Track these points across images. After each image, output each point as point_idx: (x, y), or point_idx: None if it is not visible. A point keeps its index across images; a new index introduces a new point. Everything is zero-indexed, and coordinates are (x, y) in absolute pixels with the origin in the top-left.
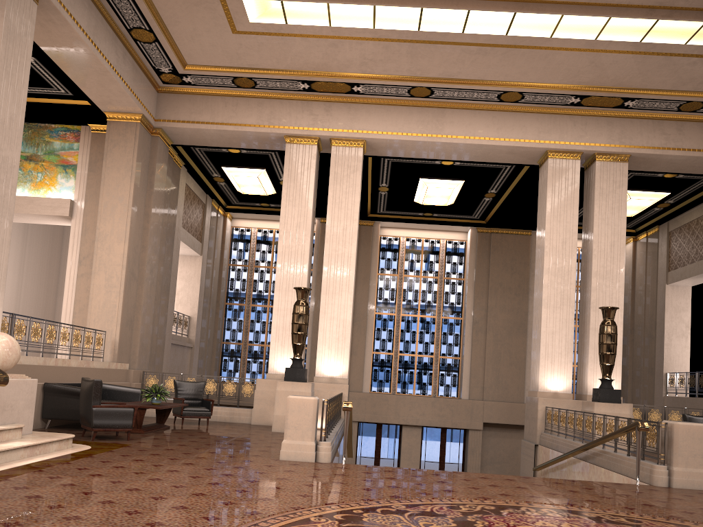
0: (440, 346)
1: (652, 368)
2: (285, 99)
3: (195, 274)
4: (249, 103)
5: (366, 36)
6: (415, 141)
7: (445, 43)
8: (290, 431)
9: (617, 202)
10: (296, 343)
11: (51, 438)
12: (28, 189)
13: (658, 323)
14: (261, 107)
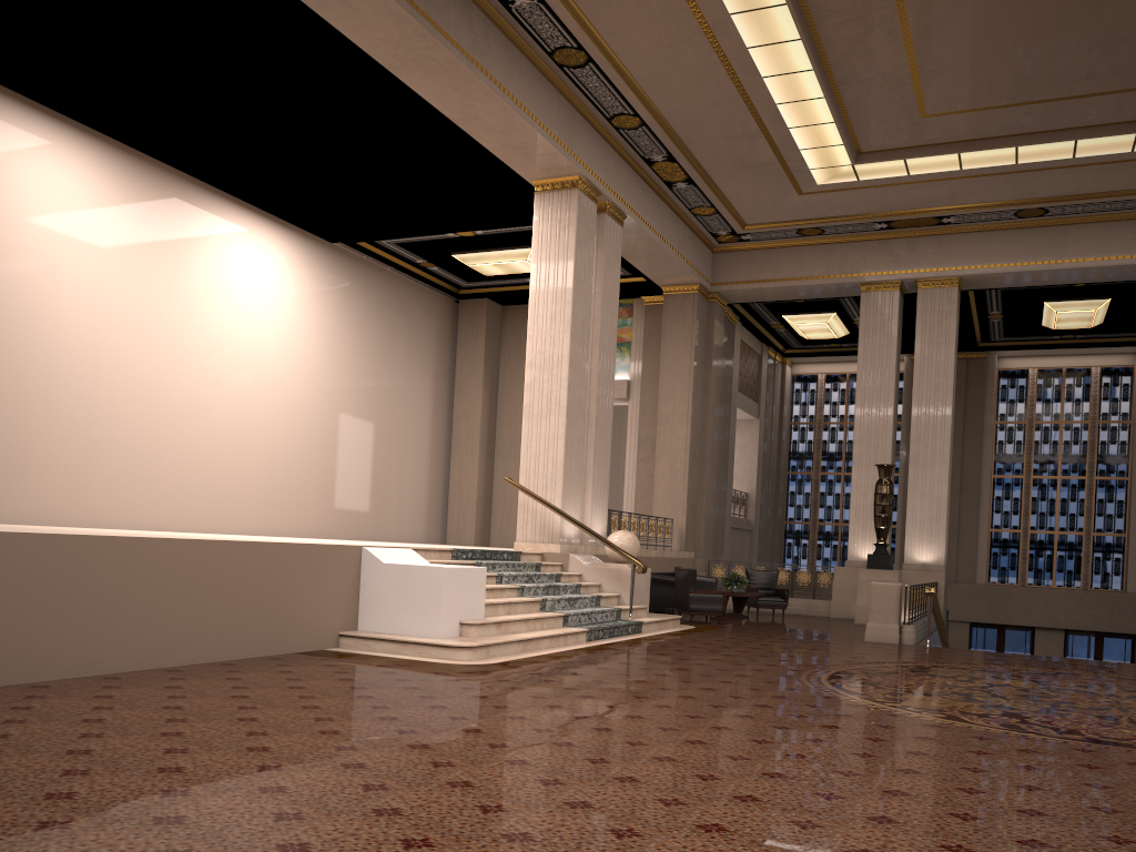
0: (1093, 518)
1: None
2: (859, 241)
3: (751, 441)
4: (816, 251)
5: (953, 176)
6: (1026, 271)
7: (1053, 168)
8: (873, 614)
9: None
10: (879, 527)
11: (667, 617)
12: None
13: None
14: (830, 254)
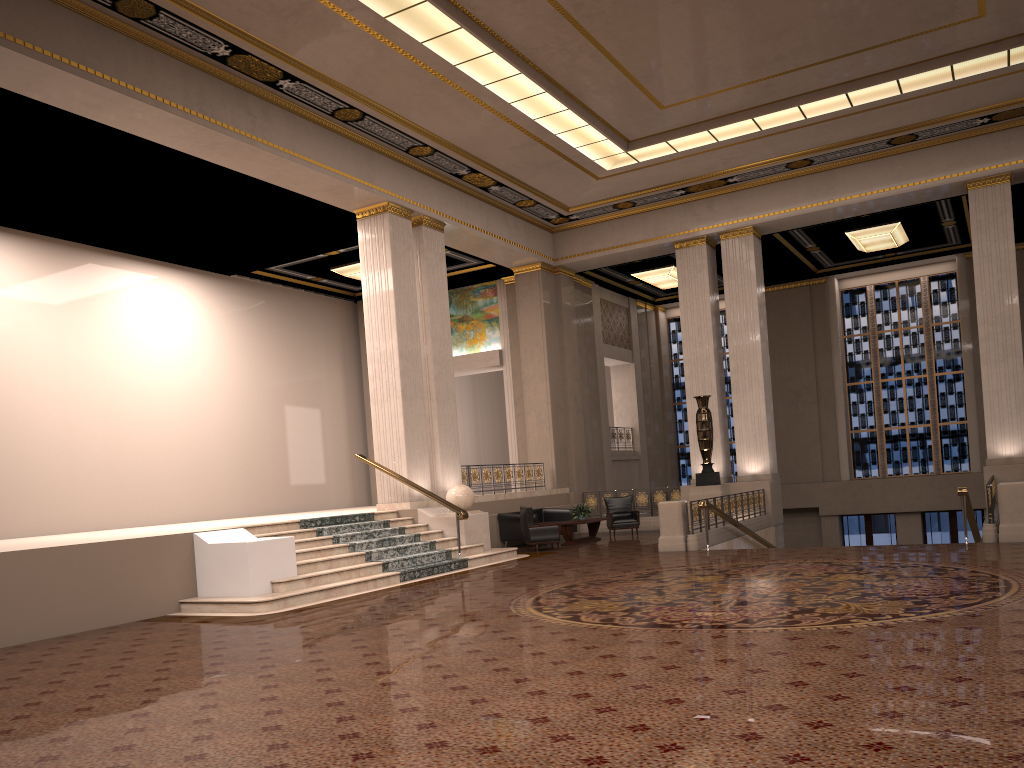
0: (937, 410)
1: None
2: (667, 207)
3: (629, 383)
4: (634, 220)
5: (715, 147)
6: (806, 213)
7: (795, 129)
8: (663, 529)
9: None
10: (702, 449)
11: (501, 550)
12: (465, 347)
13: None
14: (645, 221)
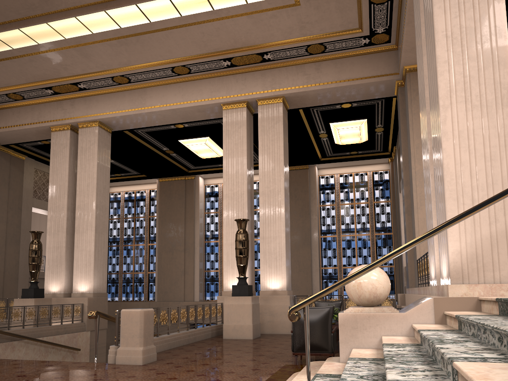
0: None
1: (401, 264)
2: (47, 102)
3: None
4: (26, 109)
5: (41, 49)
6: (128, 115)
7: (93, 43)
8: None
9: (275, 134)
10: (30, 271)
11: None
12: None
13: (400, 226)
14: (33, 110)
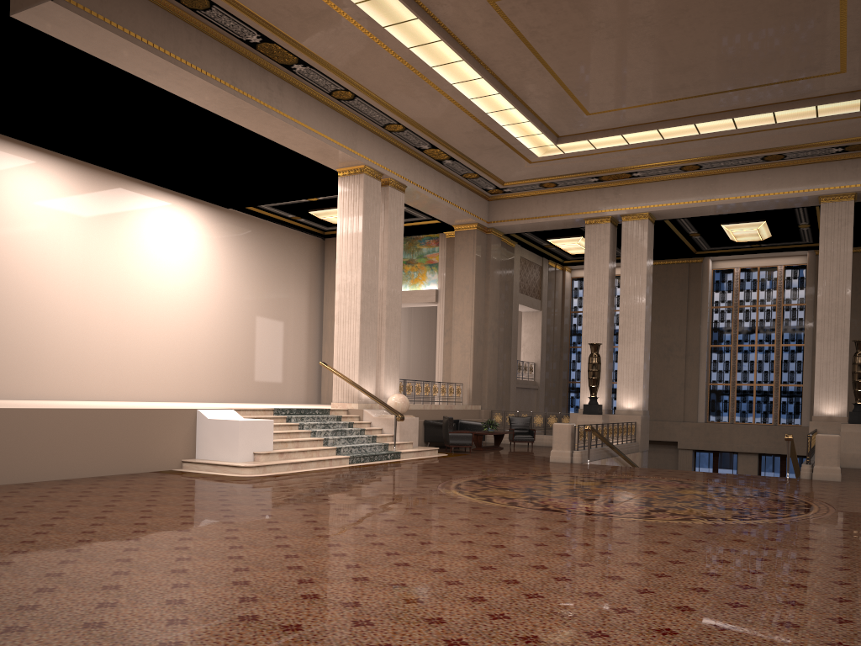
0: (780, 374)
1: None
2: (582, 190)
3: (536, 327)
4: (554, 198)
5: (626, 148)
6: (691, 207)
7: (690, 140)
8: (555, 444)
9: None
10: (590, 385)
11: (426, 448)
12: (408, 285)
13: None
14: (563, 199)
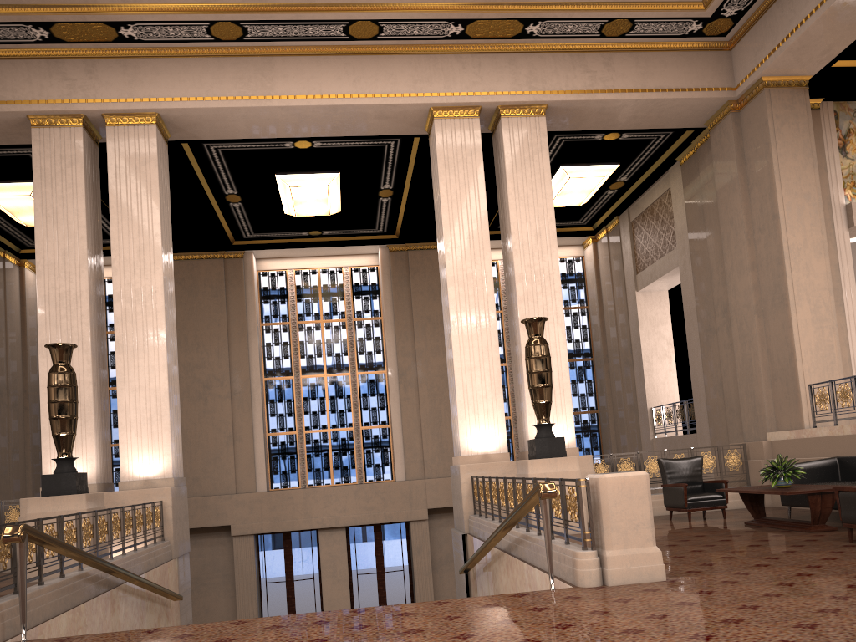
0: (360, 413)
1: (634, 405)
2: (20, 59)
3: None
4: None
5: None
6: (234, 107)
7: None
8: None
9: (537, 172)
10: (57, 434)
11: None
12: None
13: (634, 344)
14: None
